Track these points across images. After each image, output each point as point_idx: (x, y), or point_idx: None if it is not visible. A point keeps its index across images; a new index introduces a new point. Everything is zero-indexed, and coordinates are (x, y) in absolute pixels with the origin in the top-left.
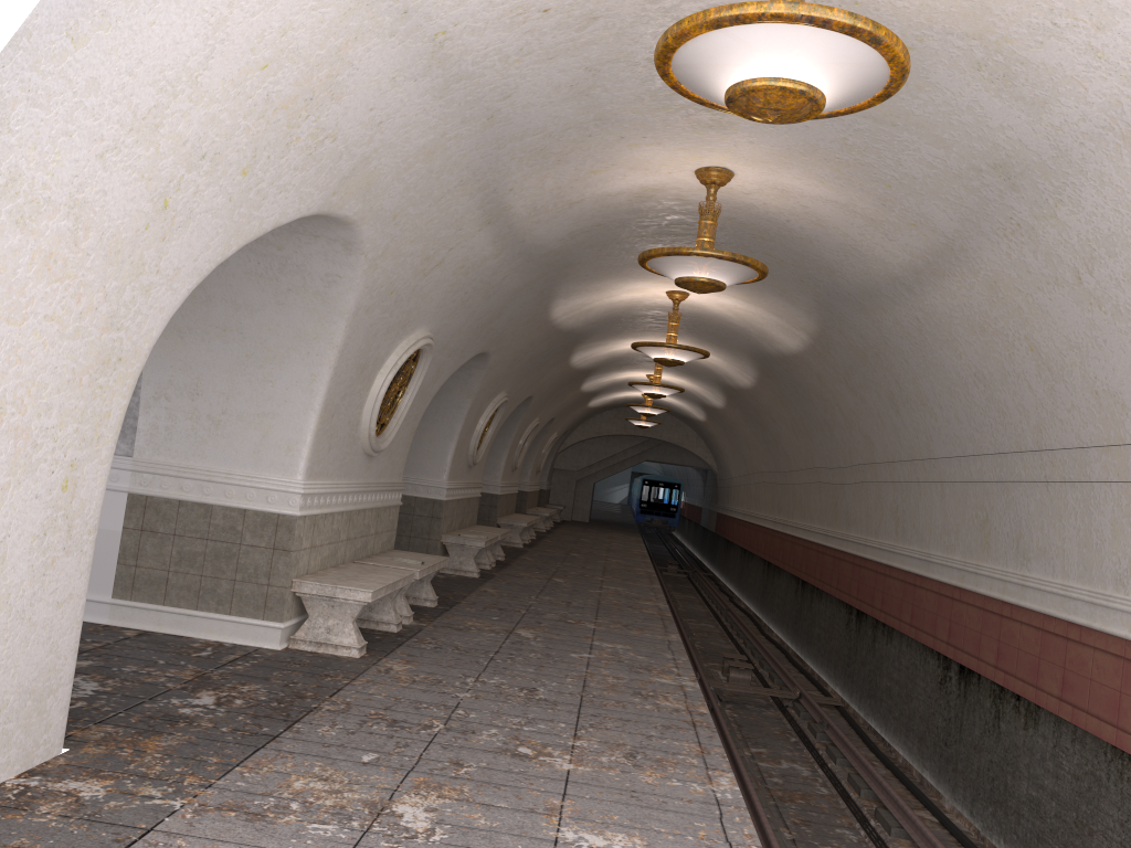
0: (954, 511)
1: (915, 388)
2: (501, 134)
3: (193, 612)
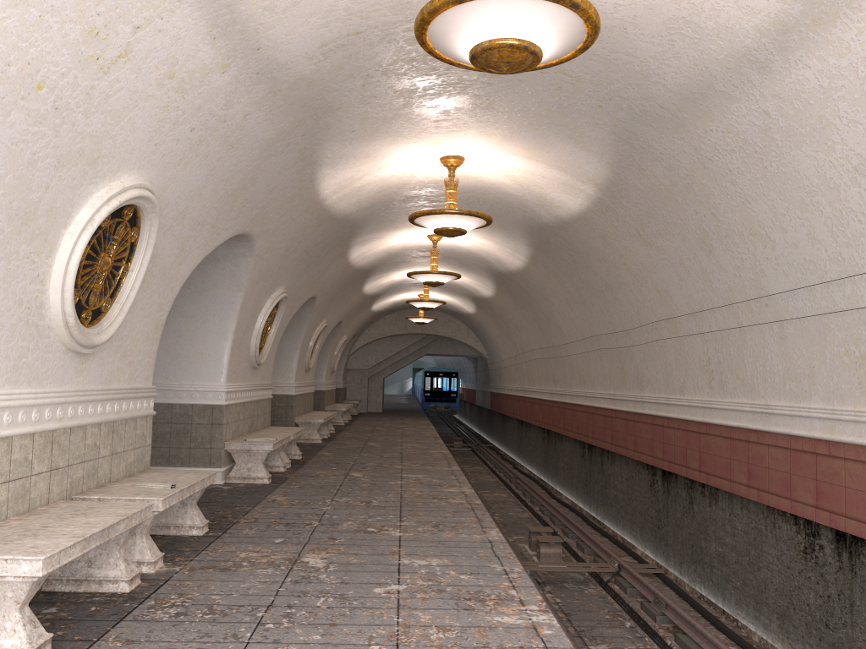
0: (805, 352)
1: (742, 215)
2: None
3: None
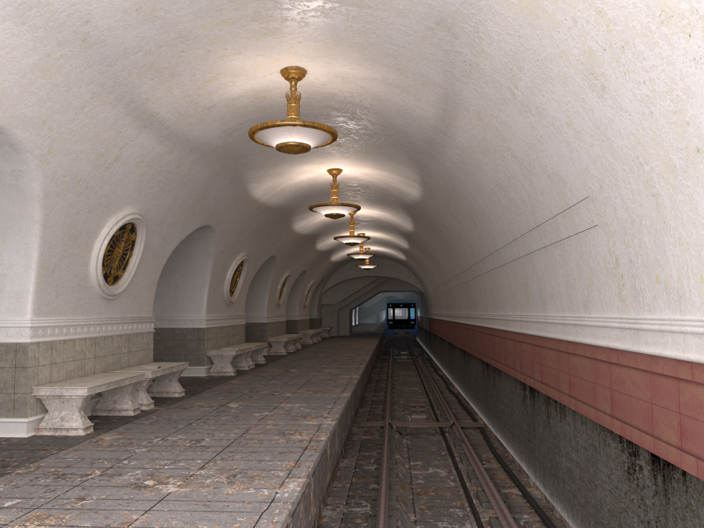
0: (513, 283)
1: (477, 204)
2: (105, 53)
3: None
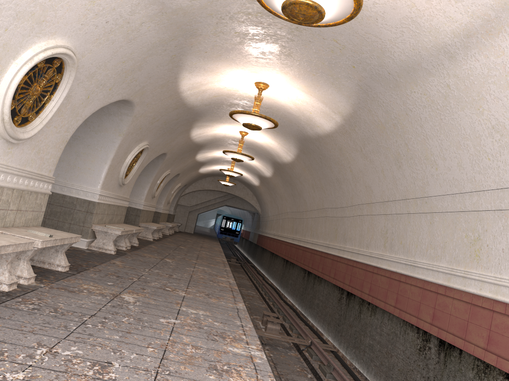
0: (443, 233)
1: (422, 147)
2: None
3: None
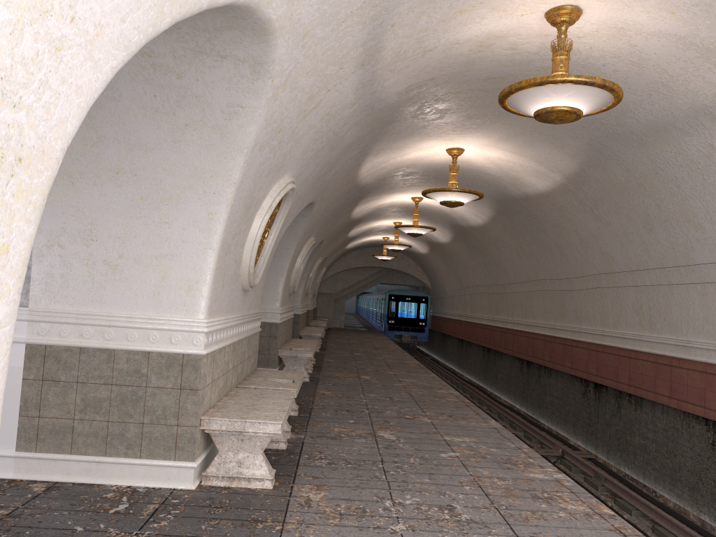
0: None
1: (680, 208)
2: None
3: (102, 458)
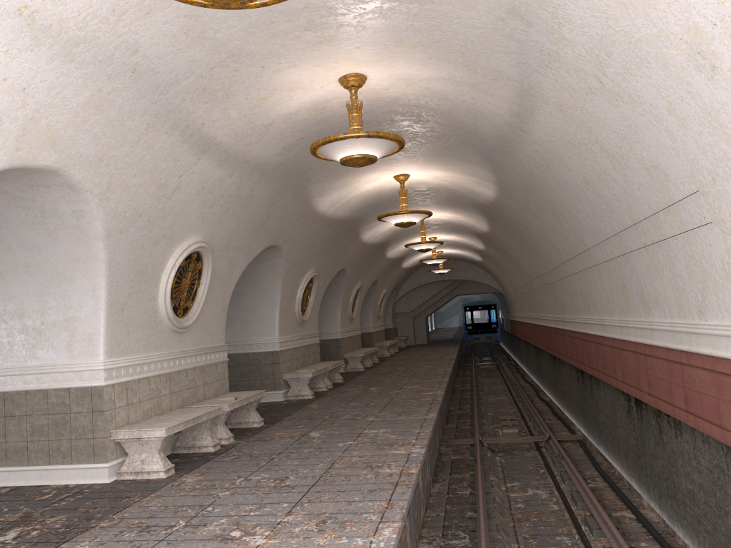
0: (608, 285)
1: (560, 202)
2: (156, 82)
3: (47, 467)
